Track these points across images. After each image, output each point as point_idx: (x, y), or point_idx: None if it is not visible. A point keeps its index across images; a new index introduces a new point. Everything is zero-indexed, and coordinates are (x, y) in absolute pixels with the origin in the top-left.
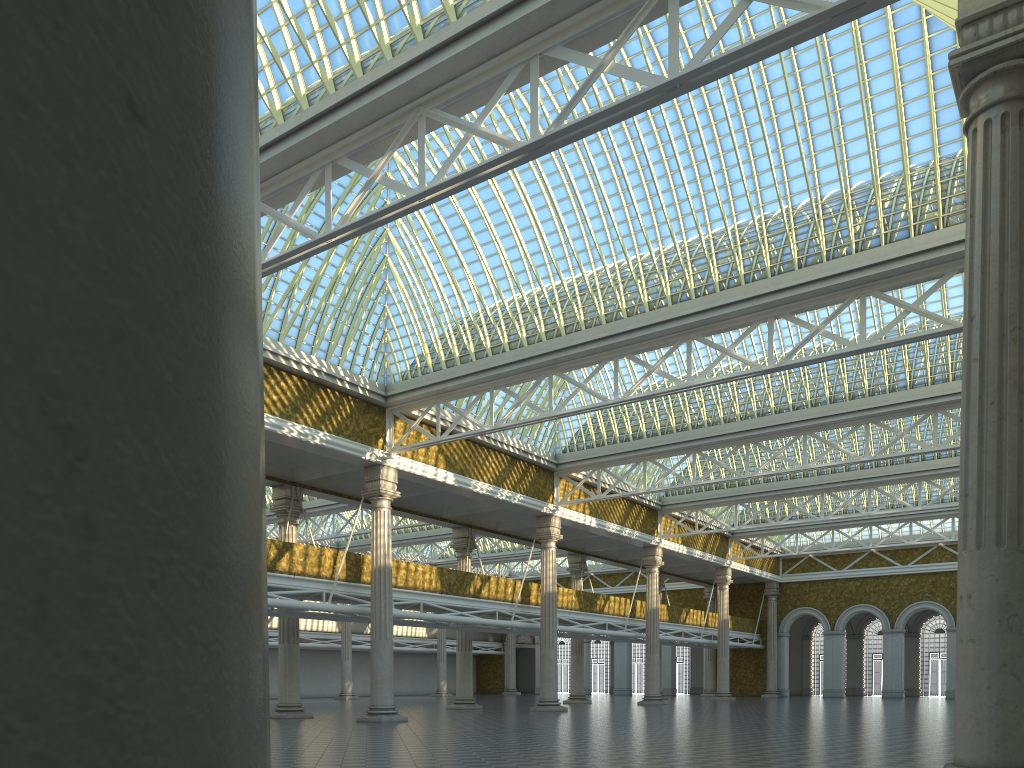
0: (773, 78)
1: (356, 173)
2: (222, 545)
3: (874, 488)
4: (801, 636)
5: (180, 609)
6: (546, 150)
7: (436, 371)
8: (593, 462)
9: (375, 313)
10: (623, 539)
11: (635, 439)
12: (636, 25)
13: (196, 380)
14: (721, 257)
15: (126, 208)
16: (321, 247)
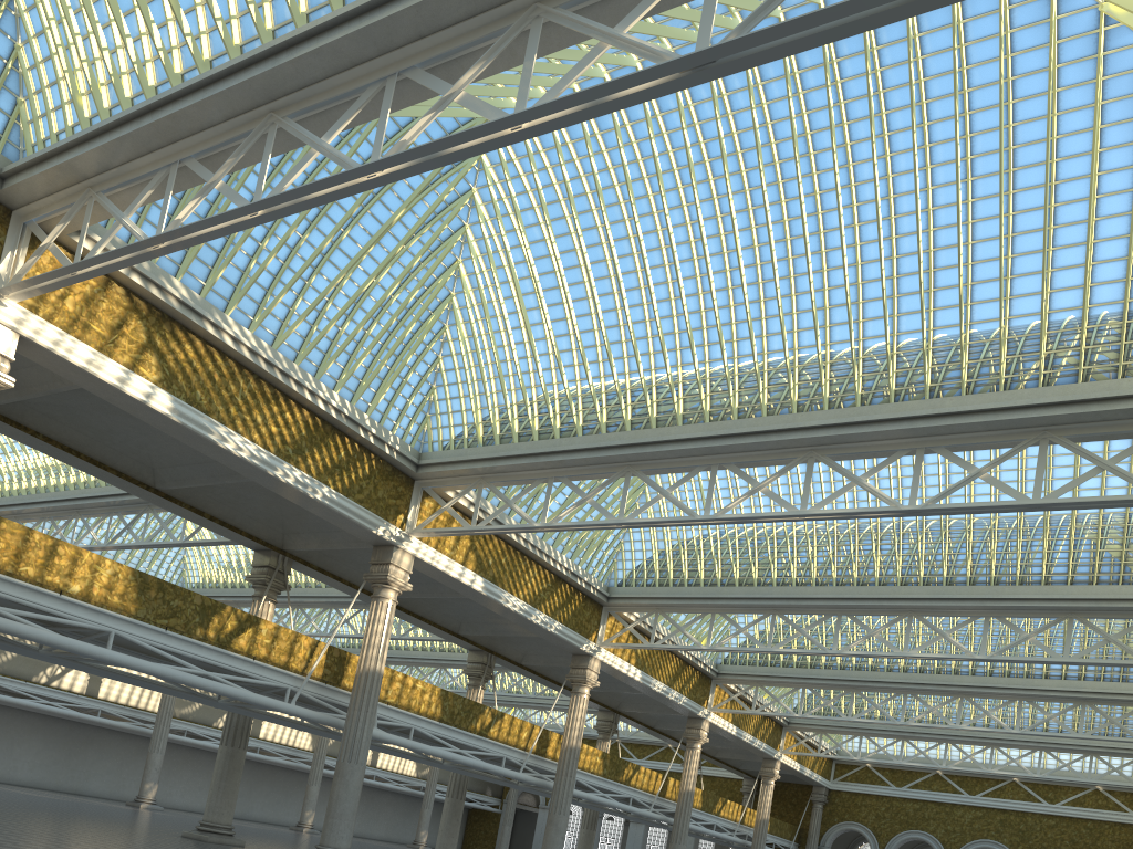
0: (979, 151)
1: (433, 172)
2: None
3: (967, 698)
4: None
5: None
6: (715, 72)
7: (486, 445)
8: (652, 603)
9: (424, 361)
10: (667, 703)
11: (706, 585)
12: None
13: None
14: (869, 365)
15: None
16: (359, 184)
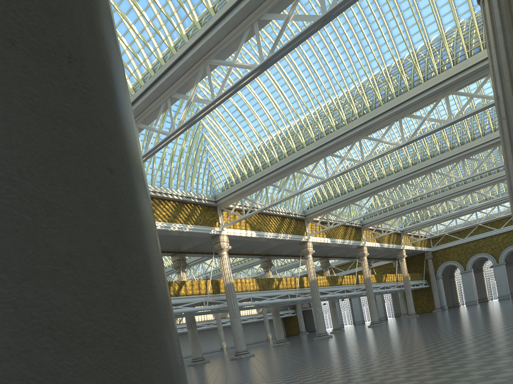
0: None
1: None
2: (153, 280)
3: (473, 192)
4: (449, 276)
5: (145, 300)
6: (269, 65)
7: (237, 183)
8: (323, 211)
9: (203, 162)
10: (345, 246)
11: (342, 194)
12: None
13: (138, 236)
14: (368, 93)
15: (113, 196)
16: (172, 138)
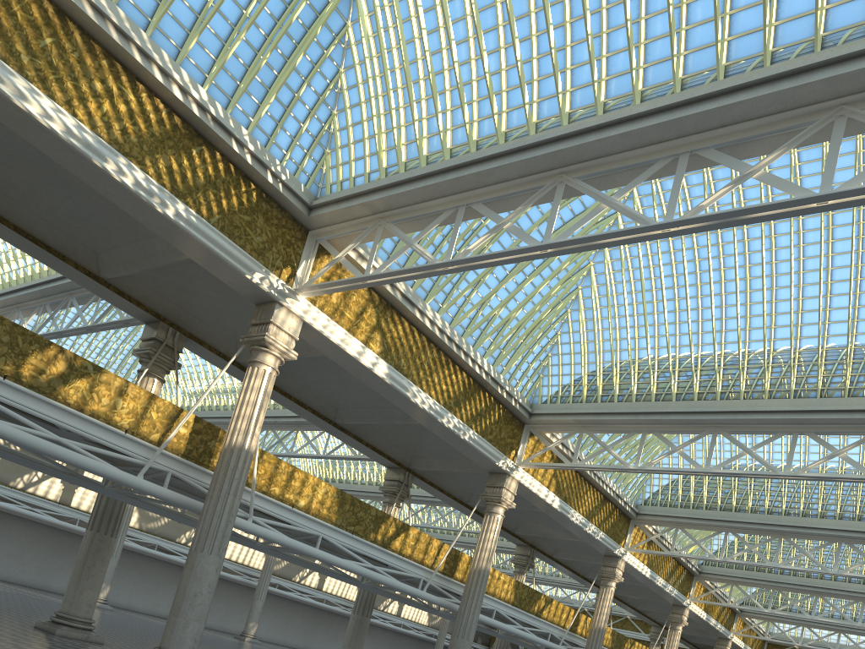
0: None
1: (598, 201)
2: None
3: None
4: None
5: None
6: None
7: (590, 402)
8: (675, 520)
9: (547, 336)
10: (662, 593)
11: (722, 510)
12: None
13: None
14: None
15: None
16: (651, 235)
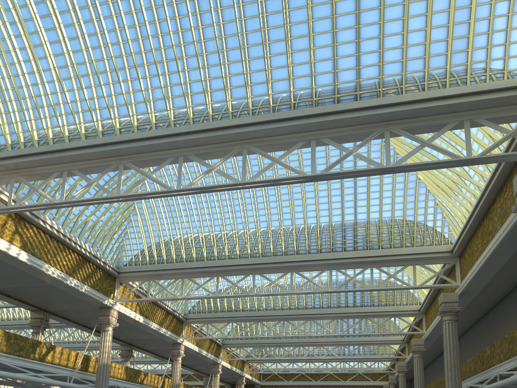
0: None
1: None
2: None
3: (322, 346)
4: None
5: None
6: (318, 180)
7: (151, 264)
8: (206, 320)
9: (121, 229)
10: (206, 359)
11: (228, 311)
12: (369, 140)
13: None
14: (310, 239)
15: None
16: (172, 194)
